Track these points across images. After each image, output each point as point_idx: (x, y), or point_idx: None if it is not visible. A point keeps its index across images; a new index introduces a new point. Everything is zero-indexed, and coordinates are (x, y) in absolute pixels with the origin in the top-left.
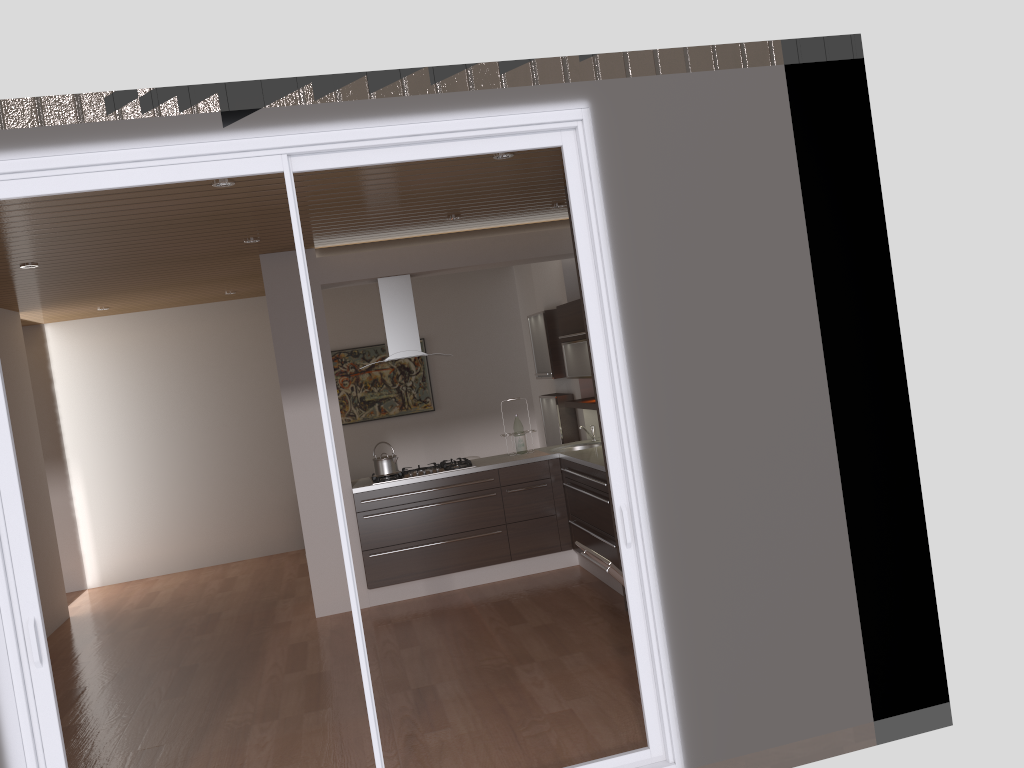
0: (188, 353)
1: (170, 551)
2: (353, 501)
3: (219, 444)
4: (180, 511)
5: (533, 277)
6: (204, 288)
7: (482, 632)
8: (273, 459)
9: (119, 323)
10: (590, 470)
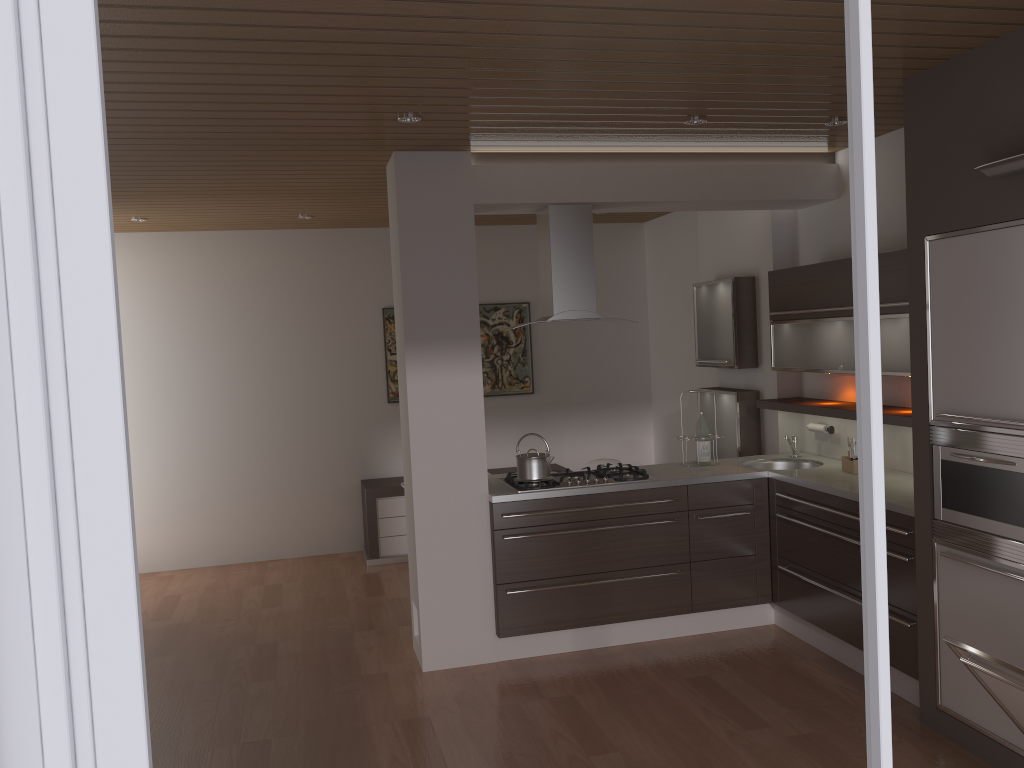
0: (236, 291)
1: (191, 540)
2: (488, 513)
3: (265, 410)
4: (208, 491)
5: (699, 235)
6: (280, 204)
7: (707, 737)
8: (330, 435)
9: (152, 243)
10: (854, 505)
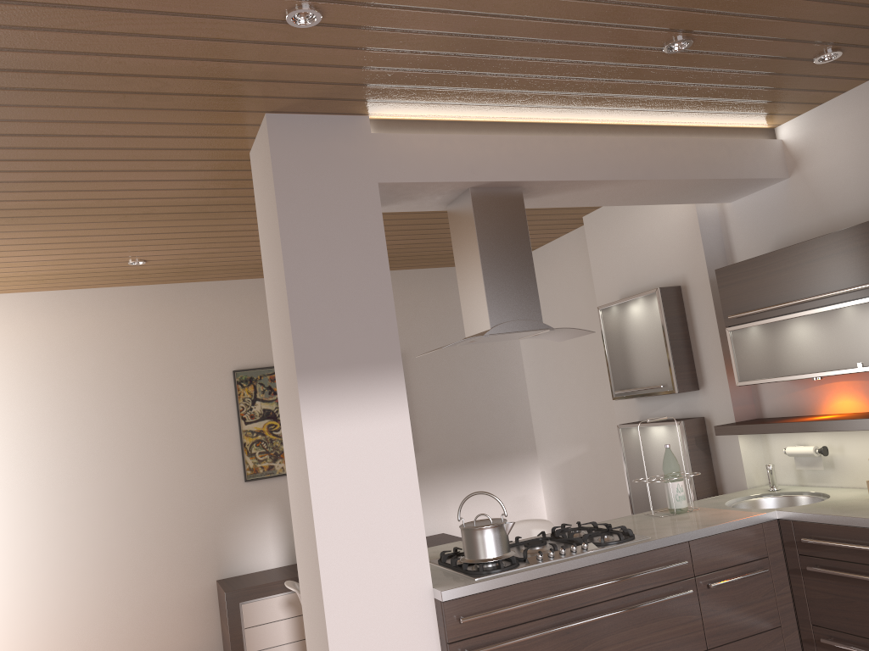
0: (52, 362)
1: None
2: (435, 617)
3: (91, 506)
4: (15, 619)
5: (591, 257)
6: (104, 237)
7: None
8: (176, 529)
9: None
10: None
